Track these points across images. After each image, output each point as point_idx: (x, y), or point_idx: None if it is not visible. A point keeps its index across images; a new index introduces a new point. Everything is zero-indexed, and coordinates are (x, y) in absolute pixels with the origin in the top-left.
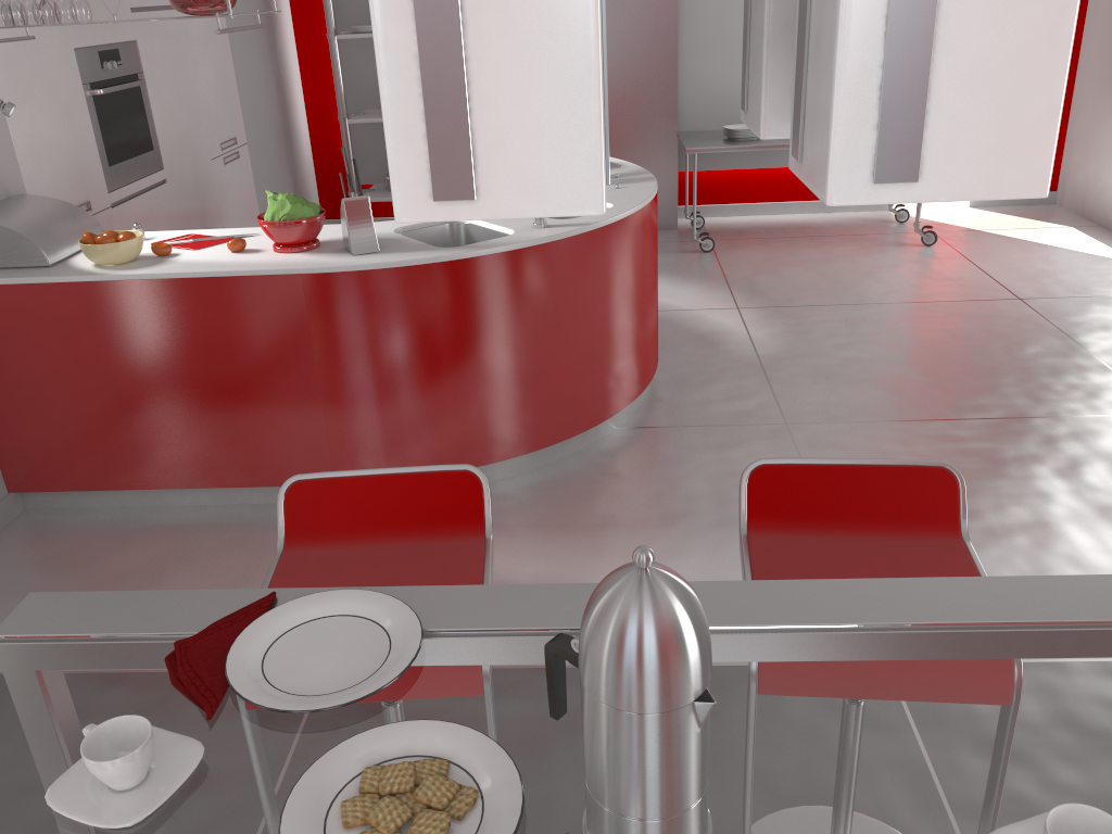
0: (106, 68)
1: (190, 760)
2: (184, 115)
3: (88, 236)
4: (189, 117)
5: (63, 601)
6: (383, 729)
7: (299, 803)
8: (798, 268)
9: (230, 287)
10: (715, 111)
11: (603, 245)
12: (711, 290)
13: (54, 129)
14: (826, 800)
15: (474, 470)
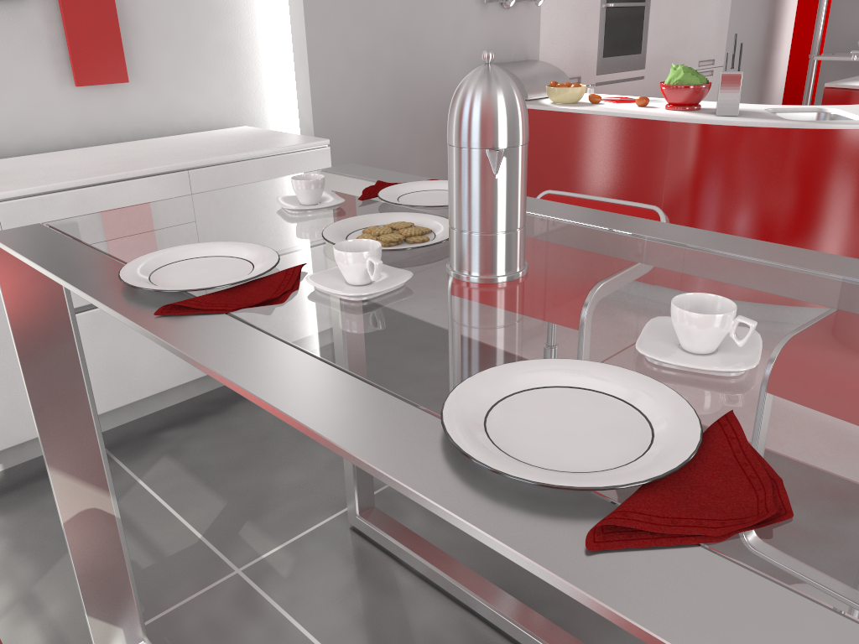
0: None
1: (334, 202)
2: (673, 34)
3: (553, 83)
4: (677, 37)
5: (358, 167)
6: (417, 214)
7: (353, 219)
8: None
9: (622, 125)
10: None
11: None
12: None
13: (571, 24)
14: (598, 291)
15: (658, 211)
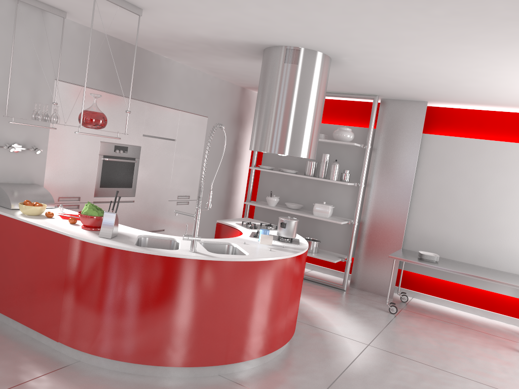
0: (116, 152)
1: None
2: (158, 179)
3: (25, 201)
4: (161, 181)
5: None
6: None
7: None
8: (431, 338)
9: (47, 234)
10: (424, 243)
11: (221, 270)
12: (367, 331)
13: (73, 166)
14: None
15: None
